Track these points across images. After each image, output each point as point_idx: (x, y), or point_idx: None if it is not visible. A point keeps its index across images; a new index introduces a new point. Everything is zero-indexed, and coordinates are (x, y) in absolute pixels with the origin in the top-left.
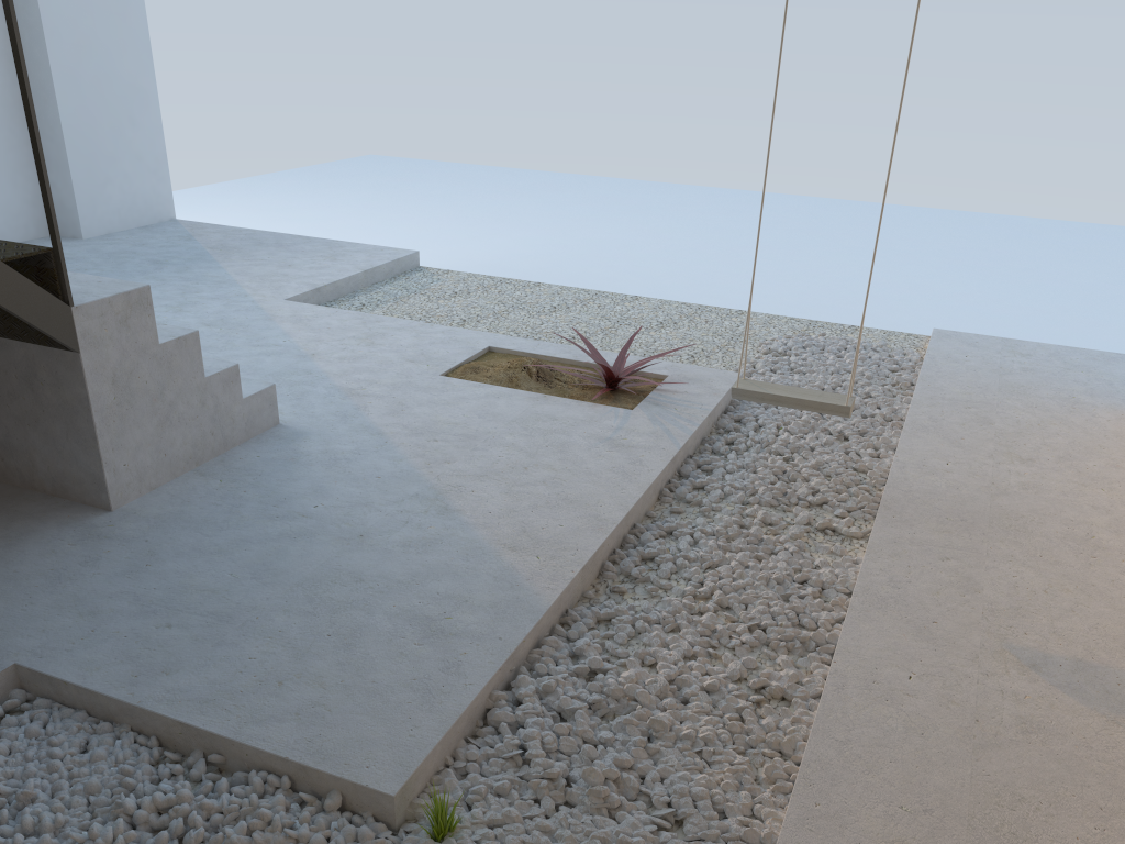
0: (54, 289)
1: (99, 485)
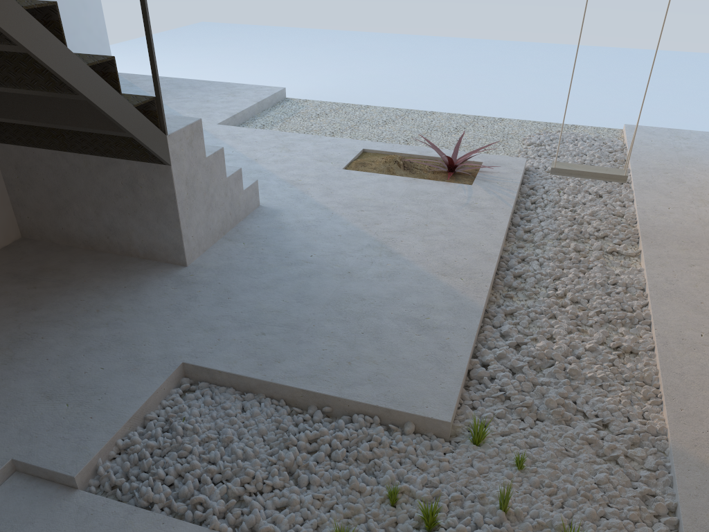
0: (155, 124)
1: (179, 250)
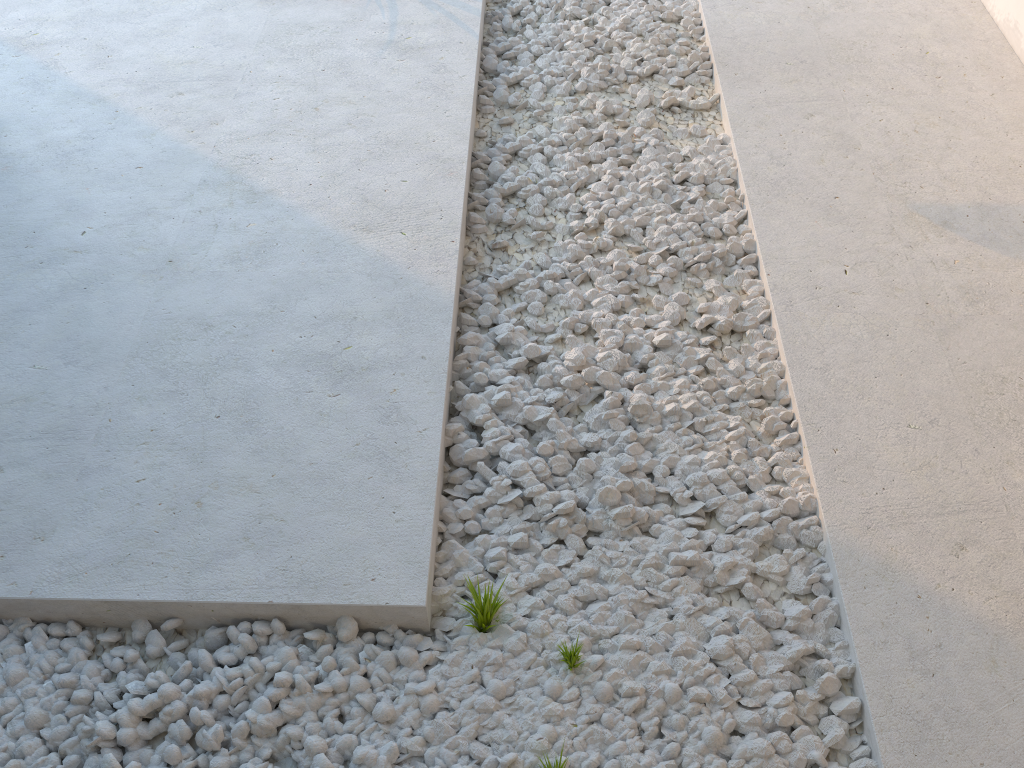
0: None
1: None
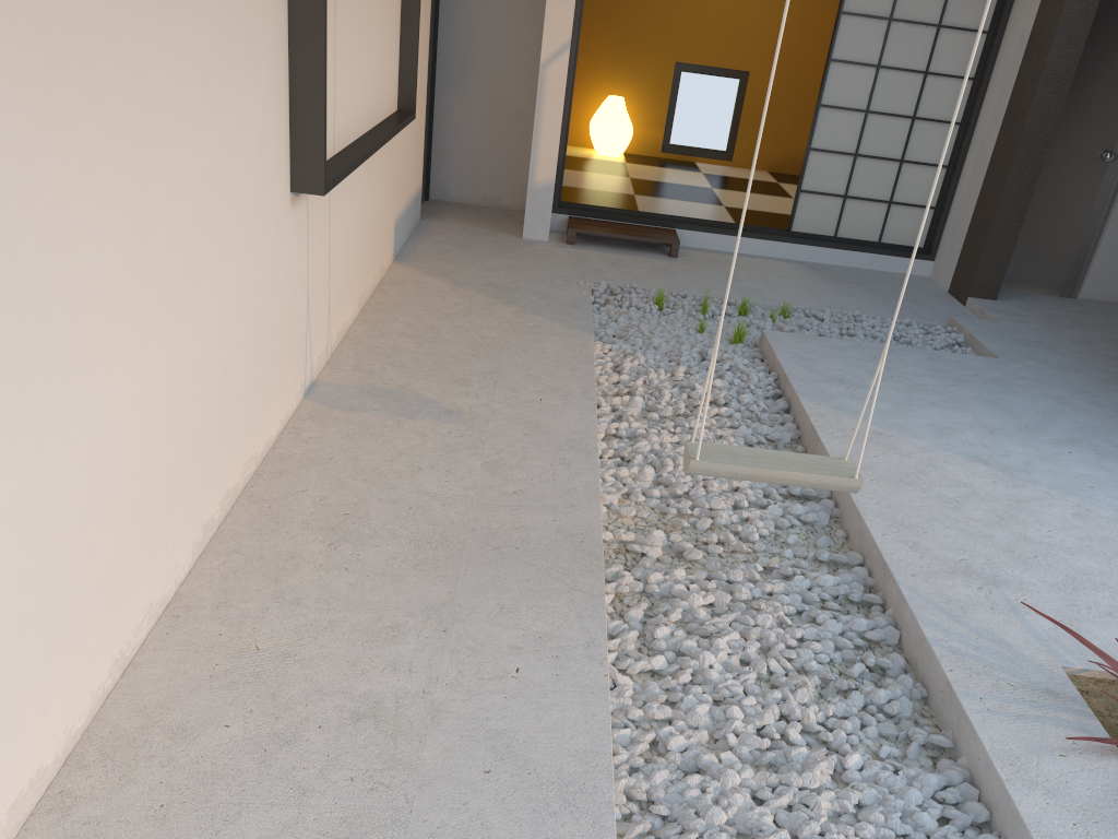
0: None
1: None
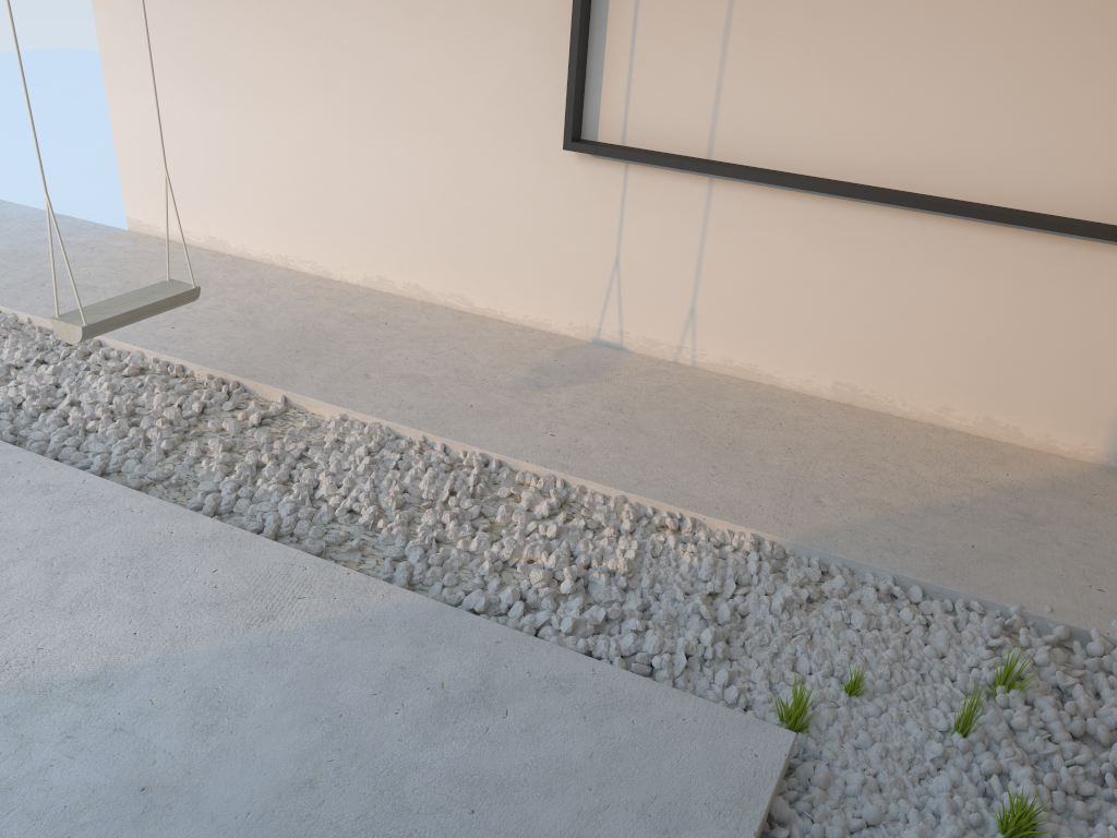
0: None
1: None
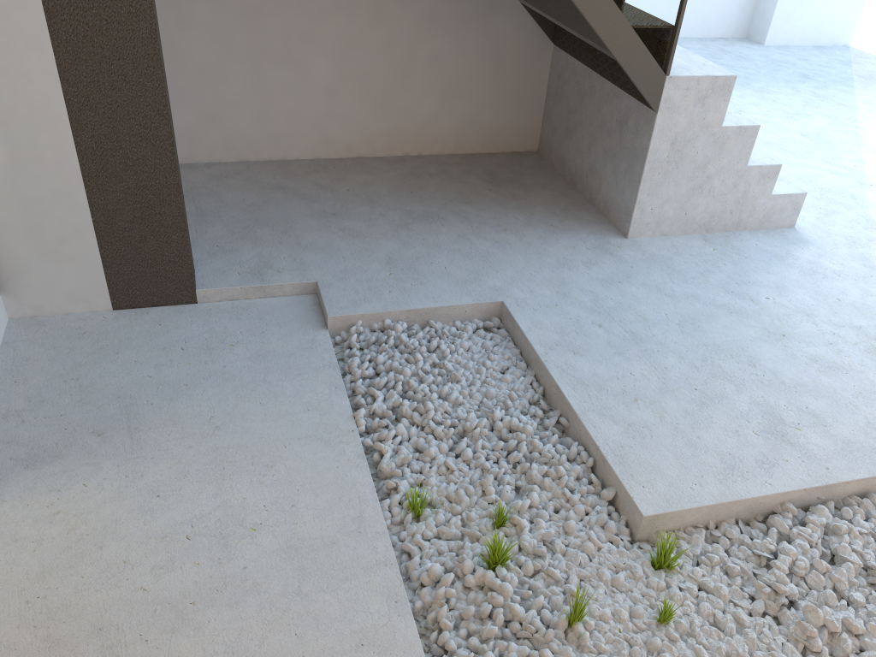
0: (661, 59)
1: (627, 216)
